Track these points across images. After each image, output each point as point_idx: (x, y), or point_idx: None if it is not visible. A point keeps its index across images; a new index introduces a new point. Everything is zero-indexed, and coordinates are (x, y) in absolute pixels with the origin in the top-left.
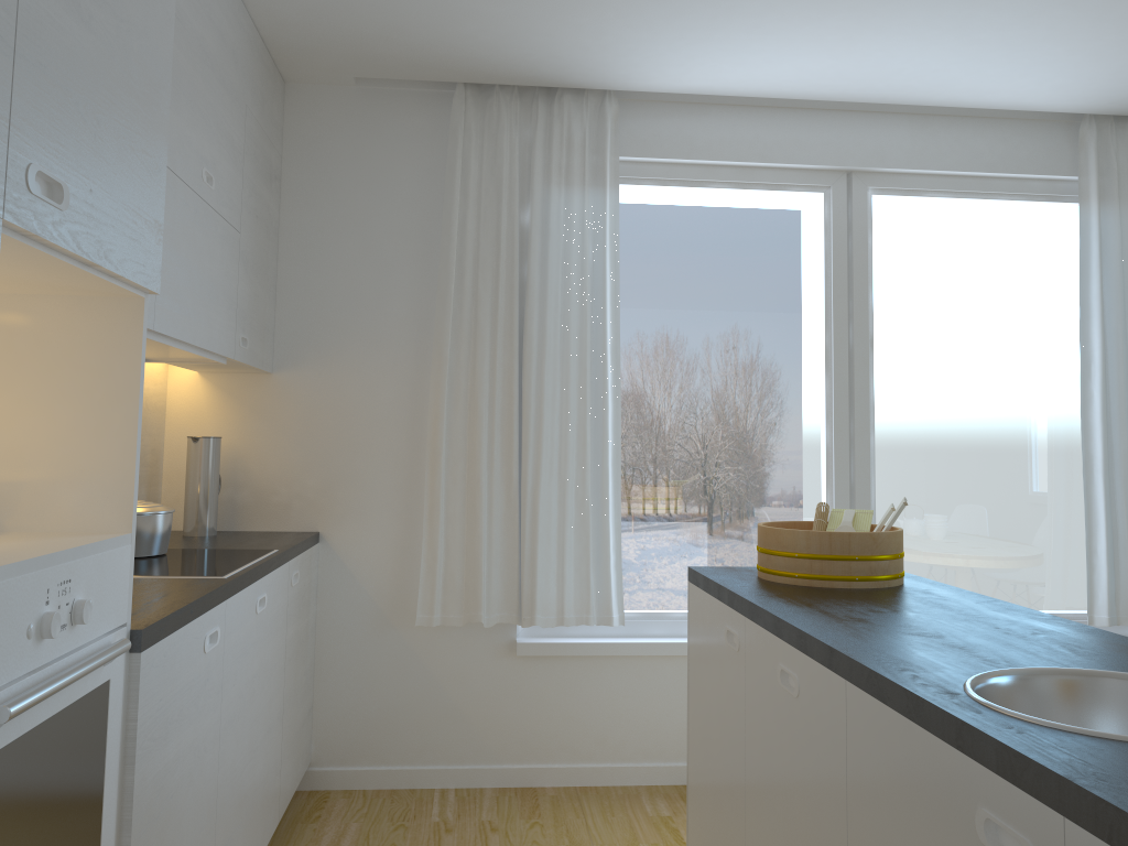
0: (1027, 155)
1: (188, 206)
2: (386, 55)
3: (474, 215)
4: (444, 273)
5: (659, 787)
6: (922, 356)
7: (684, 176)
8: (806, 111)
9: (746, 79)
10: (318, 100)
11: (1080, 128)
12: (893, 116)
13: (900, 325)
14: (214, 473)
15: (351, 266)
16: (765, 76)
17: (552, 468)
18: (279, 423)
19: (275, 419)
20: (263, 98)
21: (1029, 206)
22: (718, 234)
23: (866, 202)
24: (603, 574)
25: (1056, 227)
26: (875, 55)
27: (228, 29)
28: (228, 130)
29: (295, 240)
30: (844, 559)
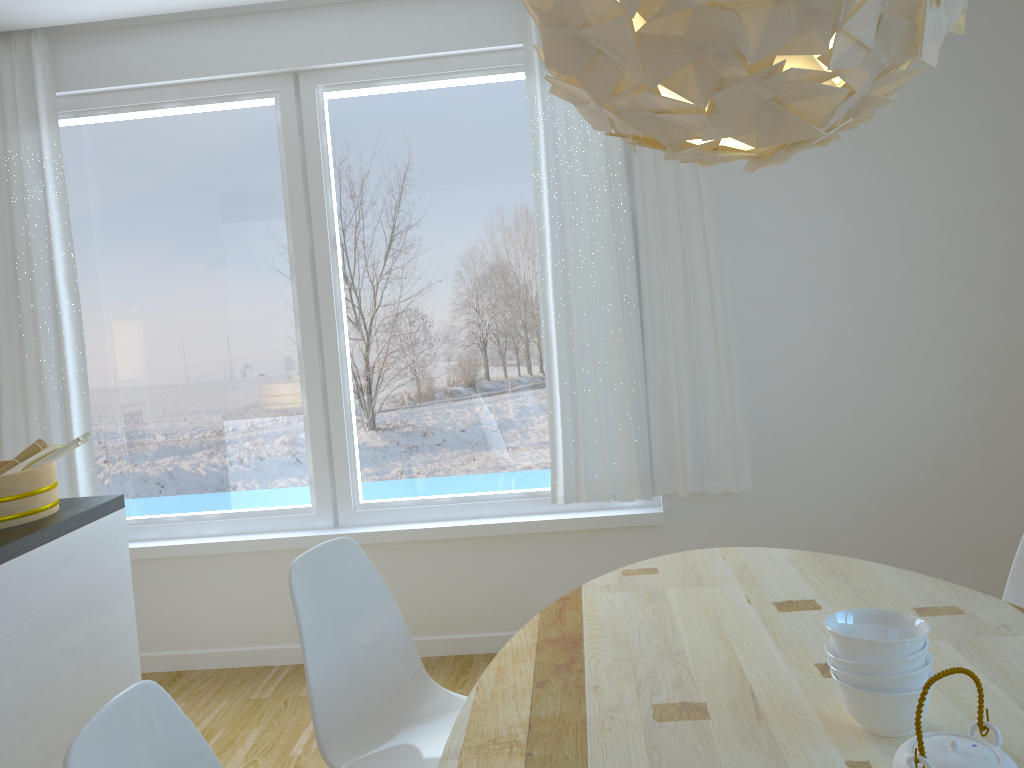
0: (470, 29)
1: None
2: None
3: None
4: None
5: (154, 674)
6: (389, 250)
7: (134, 101)
8: (238, 18)
9: (126, 1)
10: None
11: None
12: (326, 8)
13: (365, 222)
14: None
15: None
16: None
17: (16, 399)
18: None
19: None
20: None
21: (491, 81)
22: (178, 153)
23: (315, 101)
24: (73, 491)
25: (522, 99)
26: None
27: None
28: None
29: None
30: None
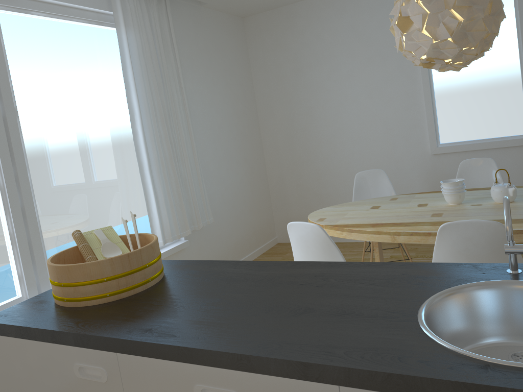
0: None
1: None
2: None
3: None
4: None
5: None
6: (49, 118)
7: None
8: None
9: None
10: None
11: None
12: None
13: (32, 99)
14: None
15: None
16: None
17: None
18: None
19: None
20: None
21: (89, 27)
22: None
23: None
24: None
25: (104, 40)
26: None
27: None
28: None
29: None
30: (140, 269)
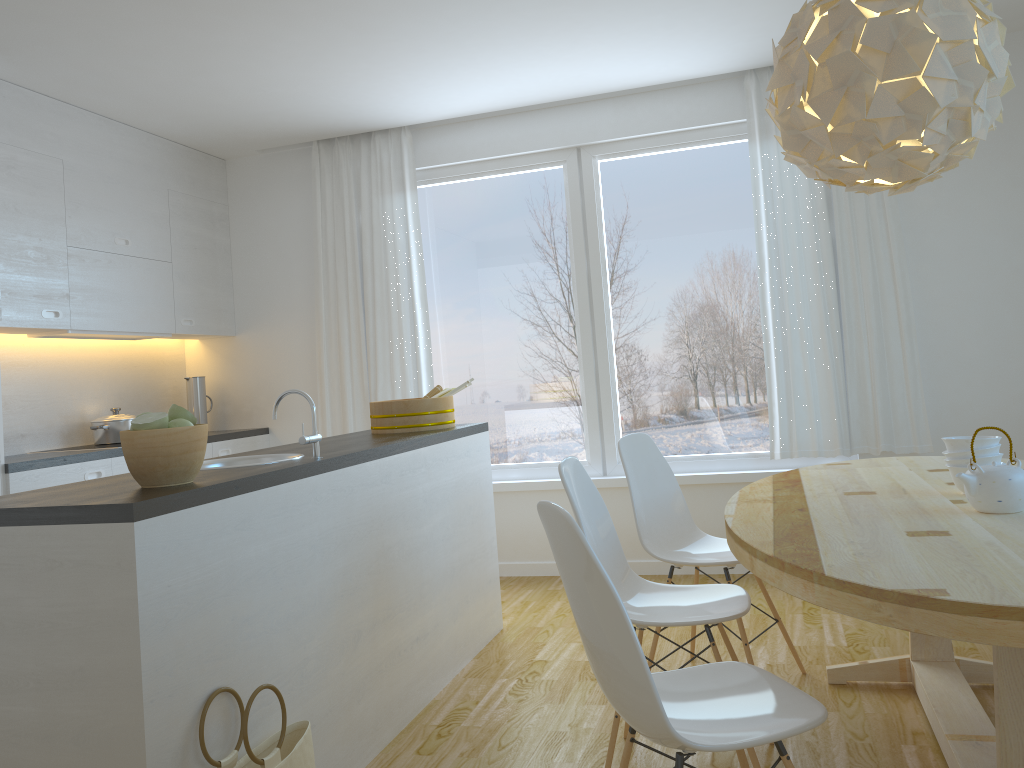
0: (706, 110)
1: (101, 261)
2: (254, 138)
3: (331, 223)
4: (316, 262)
5: None
6: (644, 272)
7: (465, 172)
8: (539, 111)
9: (470, 105)
10: (244, 167)
11: (744, 81)
12: (601, 101)
13: (627, 252)
14: (200, 397)
15: (271, 265)
16: (477, 101)
17: (386, 377)
18: (242, 365)
19: (240, 362)
20: (193, 178)
21: (721, 146)
22: (494, 207)
23: (592, 167)
24: None
25: (745, 159)
26: (522, 78)
27: (135, 155)
28: (145, 209)
29: (240, 254)
30: (389, 416)
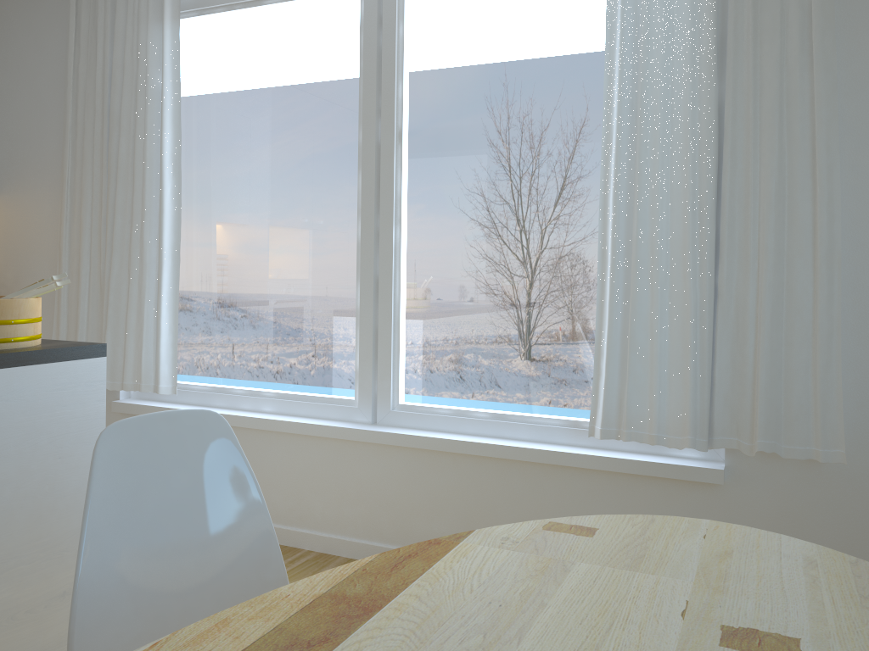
0: None
1: None
2: None
3: (86, 61)
4: (65, 111)
5: None
6: (452, 145)
7: None
8: None
9: None
10: None
11: None
12: None
13: (432, 115)
14: None
15: (27, 113)
16: None
17: (123, 263)
18: None
19: None
20: None
21: None
22: (275, 47)
23: None
24: (156, 351)
25: None
26: None
27: None
28: None
29: None
30: None
